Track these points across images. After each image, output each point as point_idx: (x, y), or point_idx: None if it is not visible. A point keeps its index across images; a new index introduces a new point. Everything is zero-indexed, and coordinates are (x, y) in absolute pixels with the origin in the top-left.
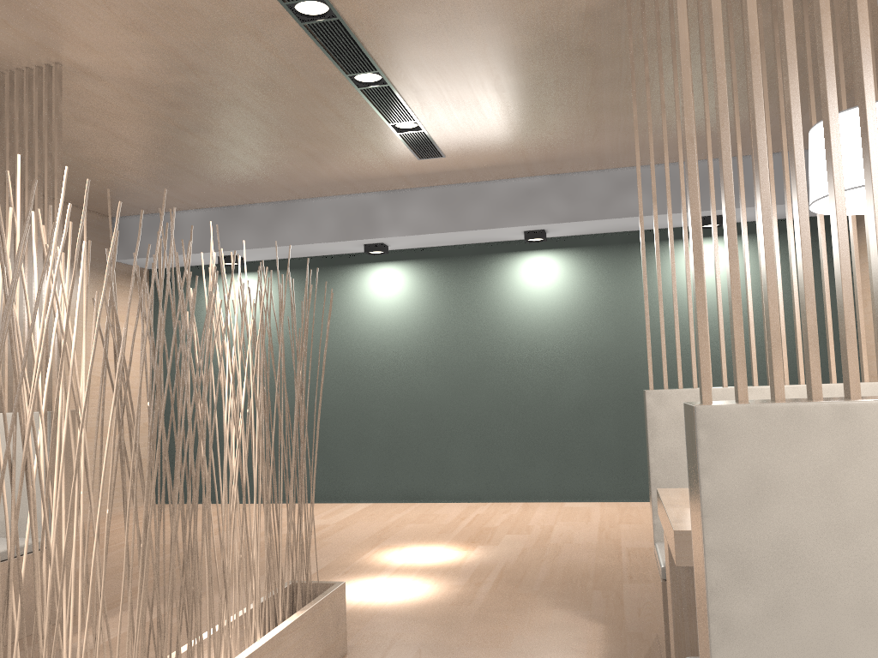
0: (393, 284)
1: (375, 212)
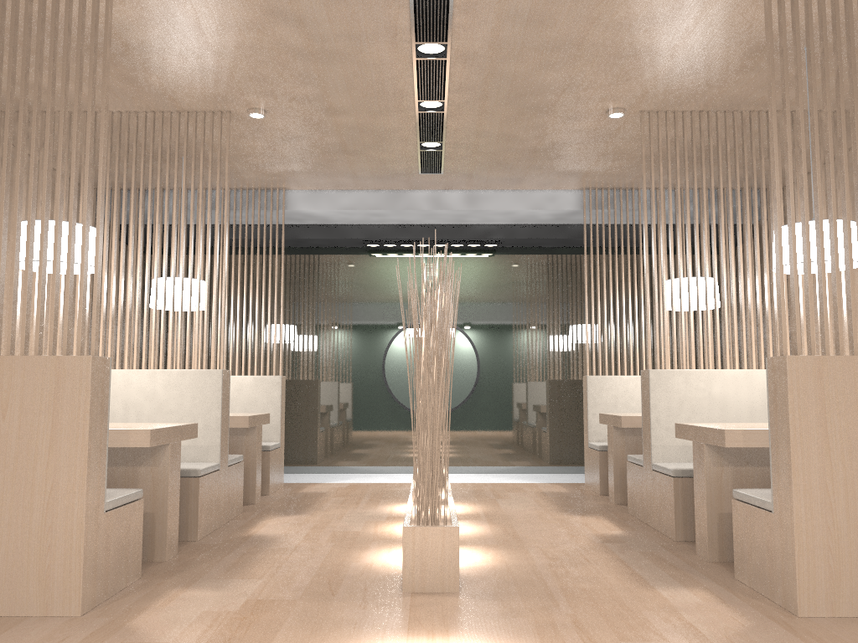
0: None
1: None
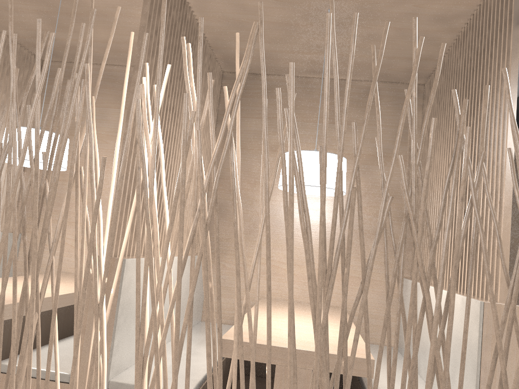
0: None
1: None
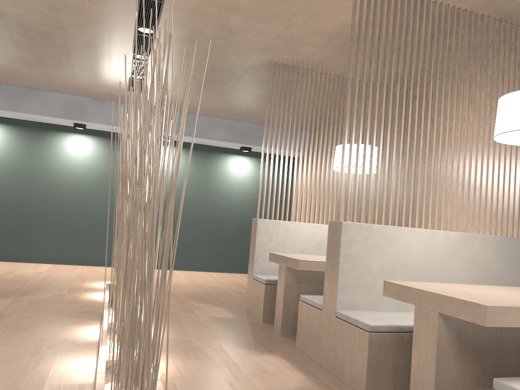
0: (83, 146)
1: (87, 108)
